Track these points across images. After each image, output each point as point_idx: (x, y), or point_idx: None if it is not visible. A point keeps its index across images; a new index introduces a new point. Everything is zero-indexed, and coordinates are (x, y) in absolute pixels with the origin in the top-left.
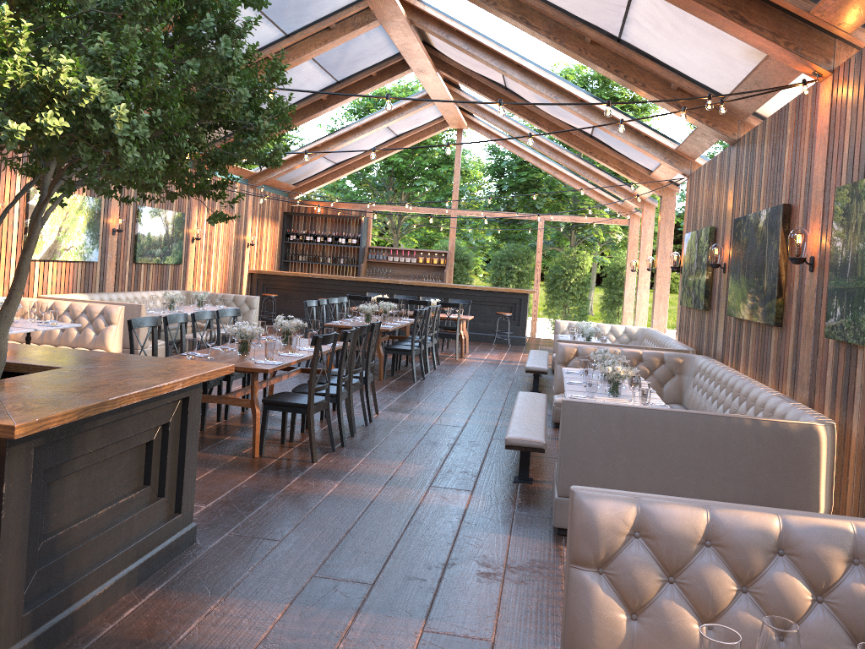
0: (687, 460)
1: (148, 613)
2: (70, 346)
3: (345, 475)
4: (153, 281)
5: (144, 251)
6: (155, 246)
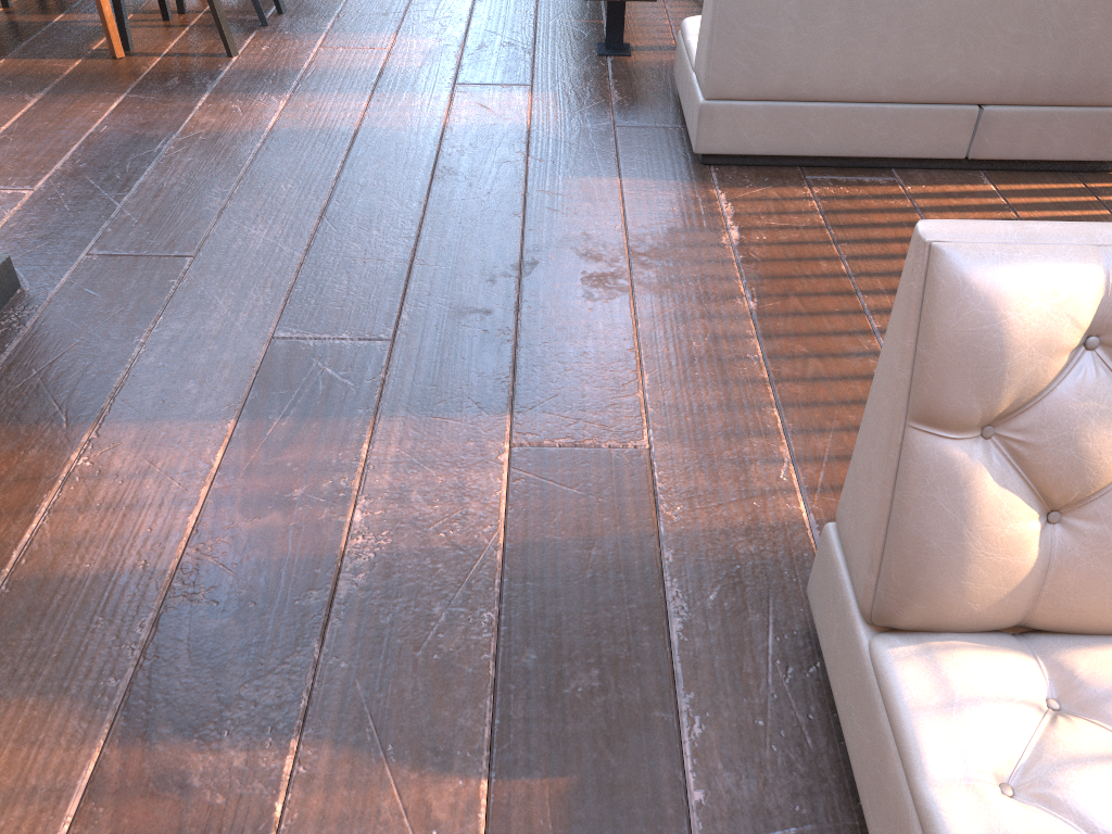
0: (955, 10)
1: None
2: None
3: (296, 79)
4: None
5: None
6: None
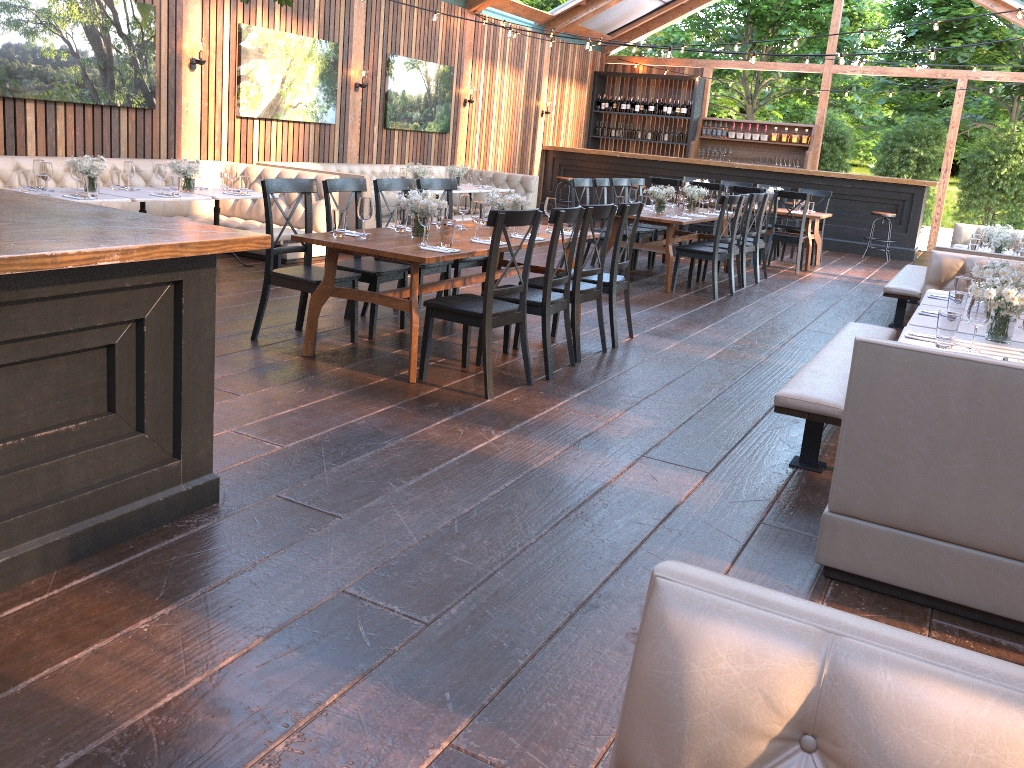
0: None
1: (39, 616)
2: (278, 223)
3: (521, 423)
4: (410, 153)
5: (396, 114)
6: (412, 108)
